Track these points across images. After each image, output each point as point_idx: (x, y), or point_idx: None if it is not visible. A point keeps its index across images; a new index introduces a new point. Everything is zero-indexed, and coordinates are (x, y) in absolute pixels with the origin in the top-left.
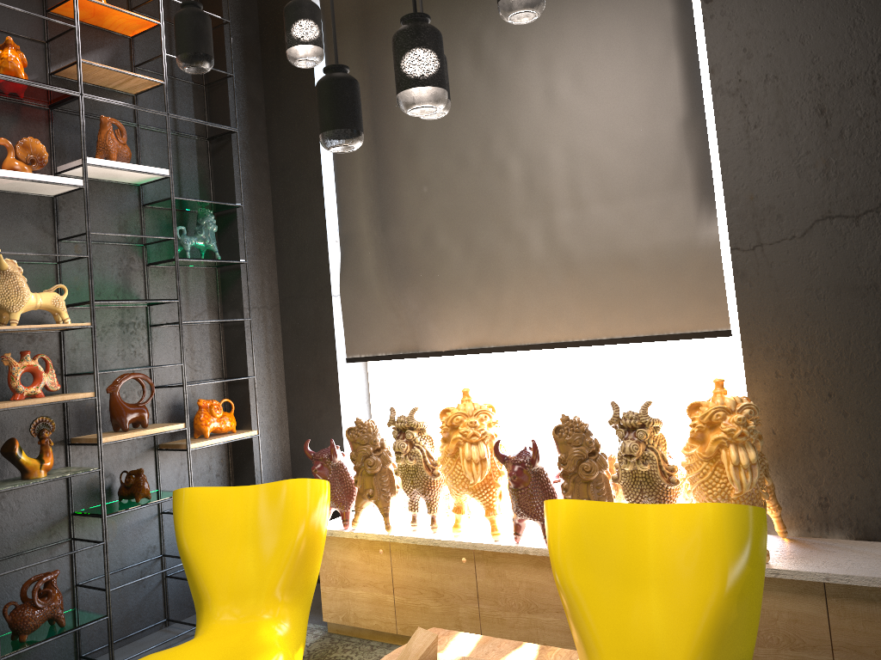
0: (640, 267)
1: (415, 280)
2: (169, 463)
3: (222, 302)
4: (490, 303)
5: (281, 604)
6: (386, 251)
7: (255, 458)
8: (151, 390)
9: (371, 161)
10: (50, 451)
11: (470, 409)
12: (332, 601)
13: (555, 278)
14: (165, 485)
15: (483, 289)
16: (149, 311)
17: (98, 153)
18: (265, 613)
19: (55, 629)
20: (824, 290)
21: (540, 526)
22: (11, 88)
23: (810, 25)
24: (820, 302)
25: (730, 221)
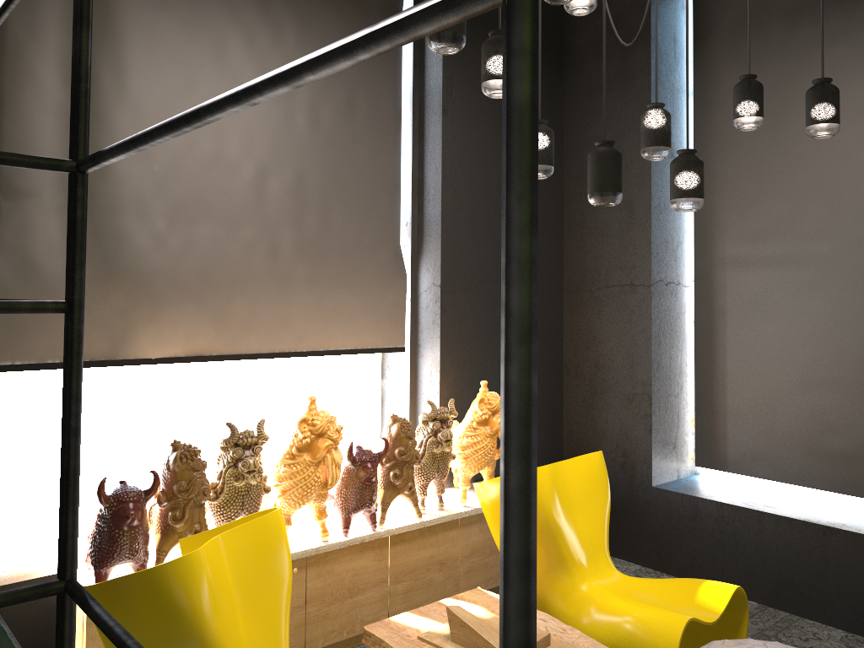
0: (356, 292)
1: (132, 271)
2: None
3: None
4: (220, 309)
5: None
6: None
7: None
8: None
9: (66, 104)
10: None
11: (330, 416)
12: None
13: (288, 292)
14: None
15: (215, 293)
16: None
17: None
18: None
19: None
20: (480, 324)
21: (371, 514)
22: None
23: (489, 158)
24: (477, 332)
25: (442, 271)
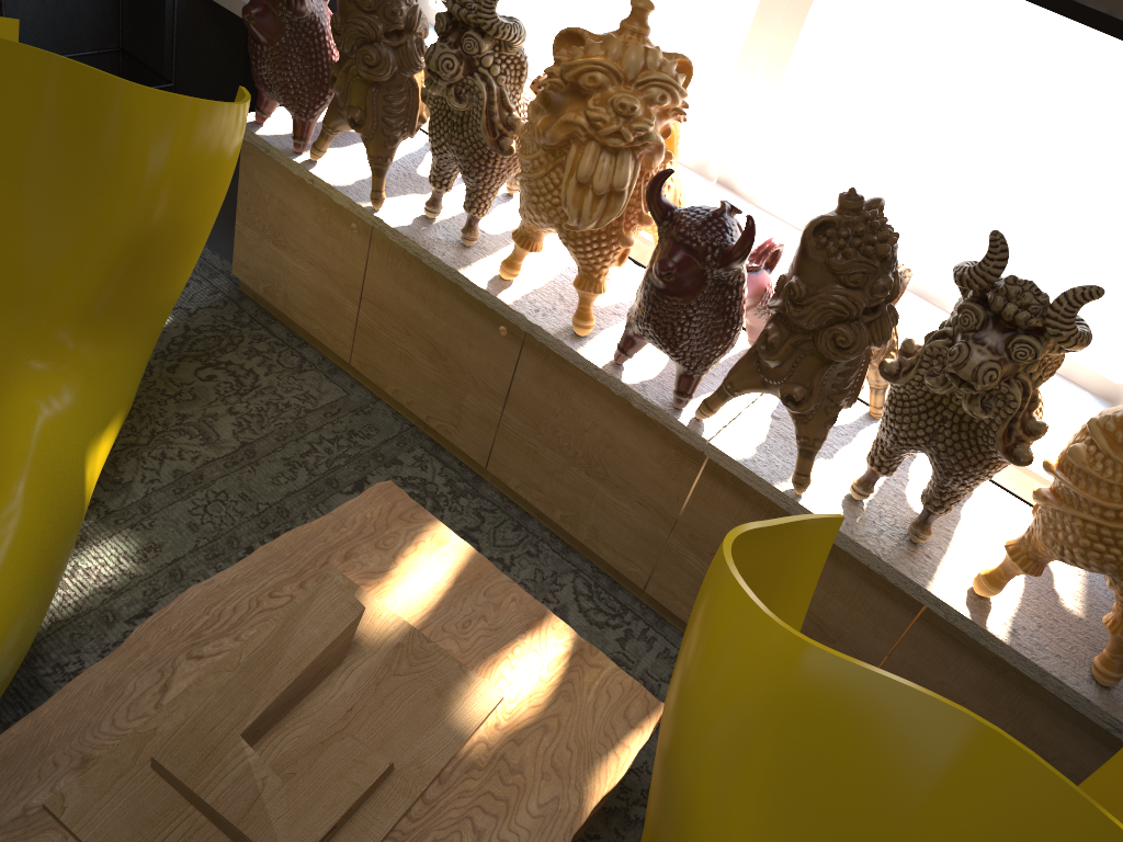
0: None
1: None
2: None
3: None
4: None
5: (78, 339)
6: None
7: None
8: None
9: None
10: None
11: (633, 66)
12: (252, 254)
13: None
14: None
15: None
16: None
17: None
18: (35, 350)
19: None
20: None
21: (678, 370)
22: None
23: None
24: None
25: None
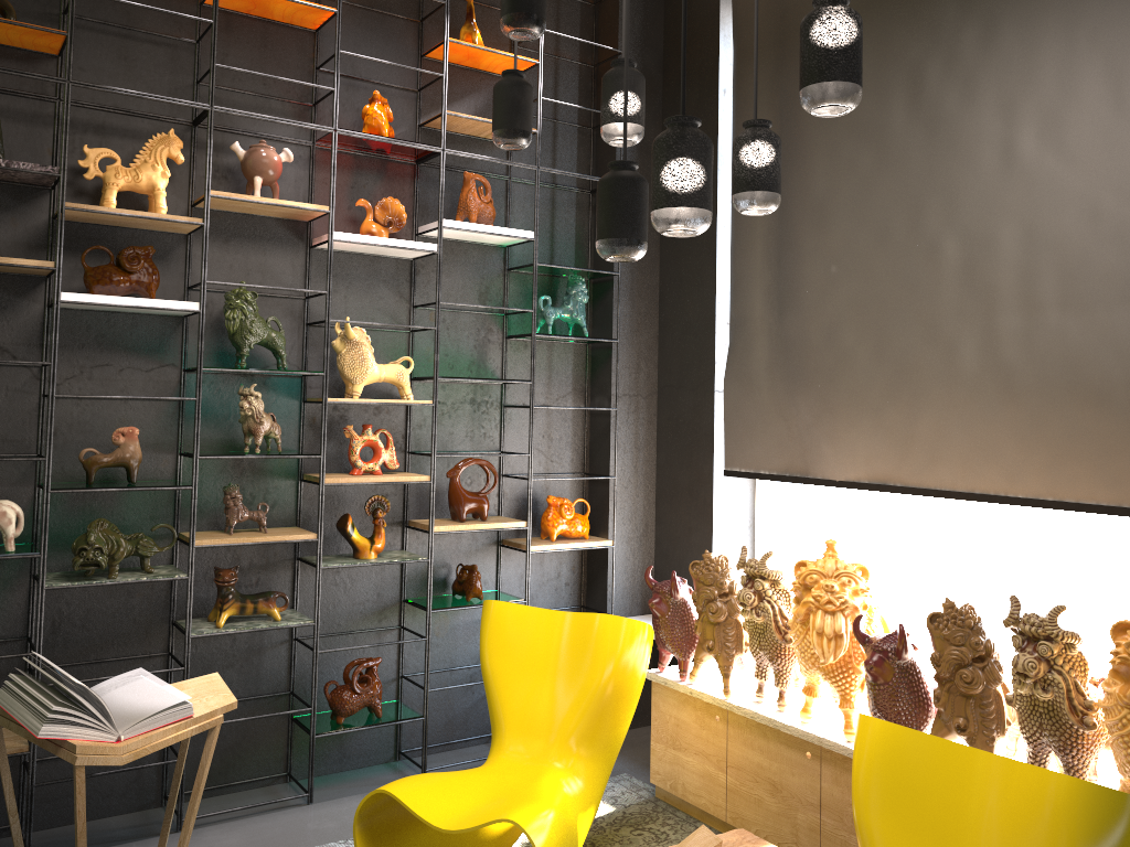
0: (1111, 407)
1: (811, 385)
2: (511, 562)
3: (590, 385)
4: (901, 428)
5: (575, 754)
6: (781, 343)
7: (609, 572)
8: (494, 480)
9: (773, 228)
10: (382, 533)
11: (829, 568)
12: (661, 761)
13: (989, 407)
14: (505, 585)
15: (894, 408)
16: (504, 389)
17: (458, 213)
18: (555, 759)
19: (371, 718)
20: None
21: None
22: (375, 145)
23: None
24: None
25: None
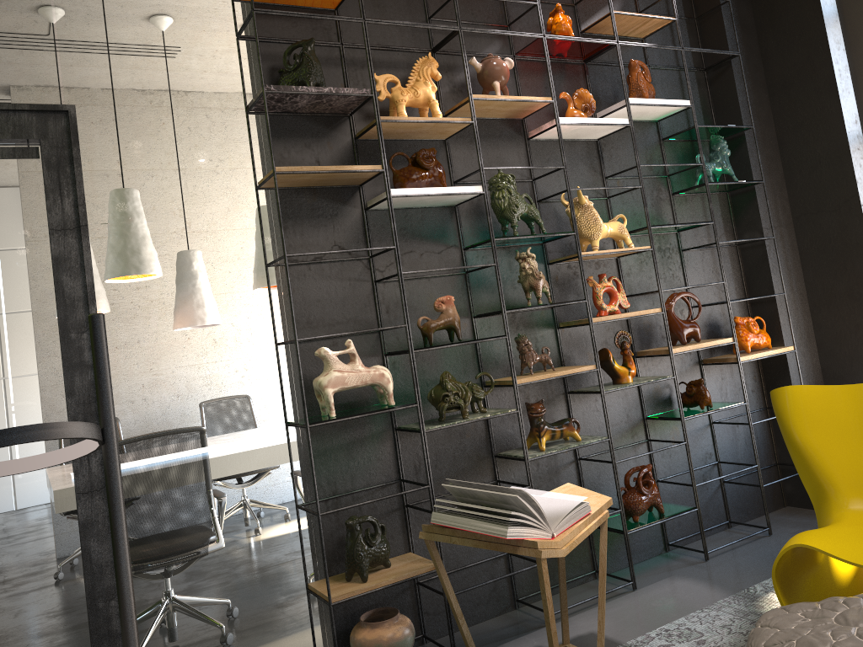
0: None
1: None
2: (711, 377)
3: (735, 226)
4: None
5: None
6: None
7: (791, 374)
8: (698, 307)
9: None
10: (632, 360)
11: None
12: None
13: None
14: (711, 397)
15: None
16: (678, 237)
17: (631, 94)
18: None
19: (656, 515)
20: None
21: None
22: (562, 48)
23: None
24: None
25: None
